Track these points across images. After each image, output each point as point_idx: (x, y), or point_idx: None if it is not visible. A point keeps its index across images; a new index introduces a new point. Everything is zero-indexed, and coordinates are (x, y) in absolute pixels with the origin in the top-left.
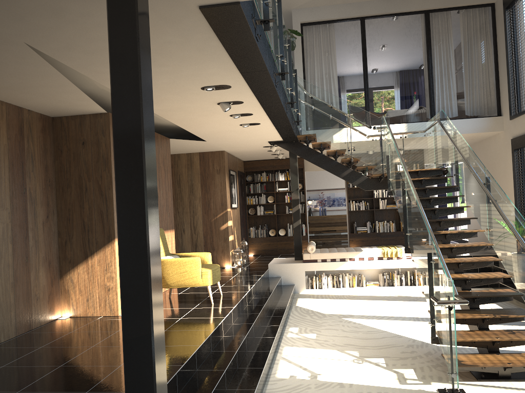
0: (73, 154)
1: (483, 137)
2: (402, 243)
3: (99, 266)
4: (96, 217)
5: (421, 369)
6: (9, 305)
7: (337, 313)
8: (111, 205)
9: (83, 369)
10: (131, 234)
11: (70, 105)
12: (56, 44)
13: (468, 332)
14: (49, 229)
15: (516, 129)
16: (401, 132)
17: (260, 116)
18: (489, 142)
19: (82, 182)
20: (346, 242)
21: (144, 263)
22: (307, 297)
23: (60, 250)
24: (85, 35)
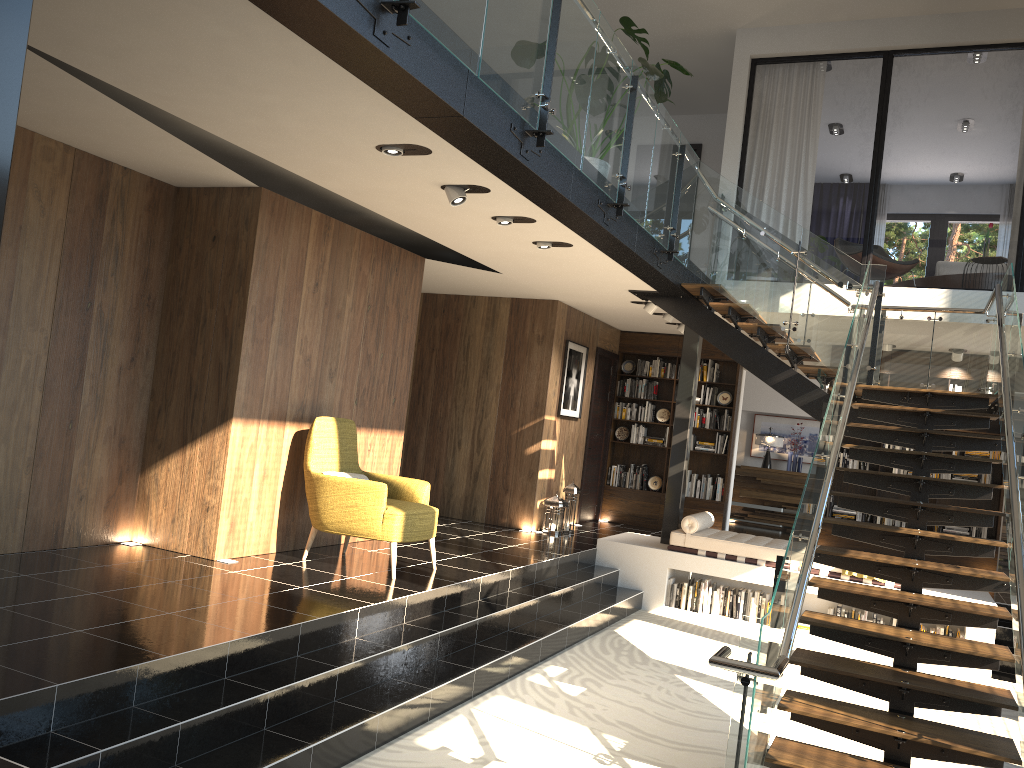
0: (196, 256)
1: None
2: (932, 559)
3: (200, 464)
4: (210, 374)
5: None
6: (17, 496)
7: (675, 664)
8: (237, 357)
9: (21, 620)
10: None
11: (183, 165)
12: (41, 32)
13: (847, 760)
14: (133, 382)
15: None
16: (932, 307)
17: (555, 226)
18: None
19: (201, 308)
20: None
21: None
22: (656, 621)
23: (149, 423)
24: (68, 16)
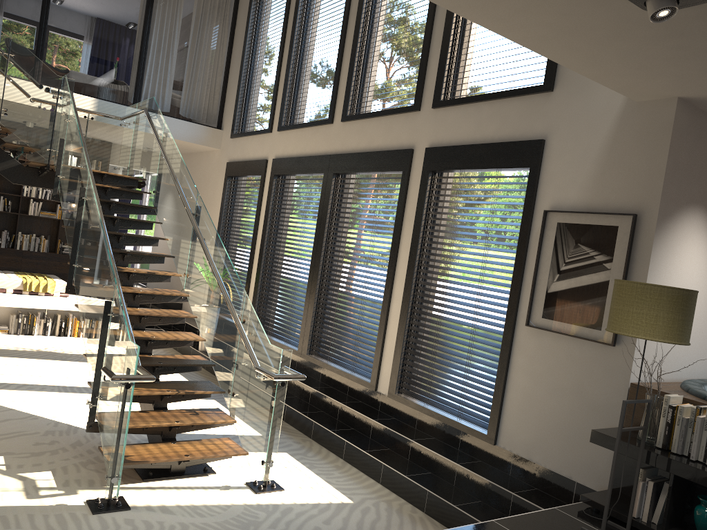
0: None
1: (194, 150)
2: (55, 272)
3: None
4: None
5: (64, 470)
6: None
7: None
8: None
9: None
10: None
11: None
12: None
13: (141, 414)
14: None
15: (235, 151)
16: (88, 109)
17: None
18: (200, 158)
19: None
20: None
21: None
22: None
23: None
24: None
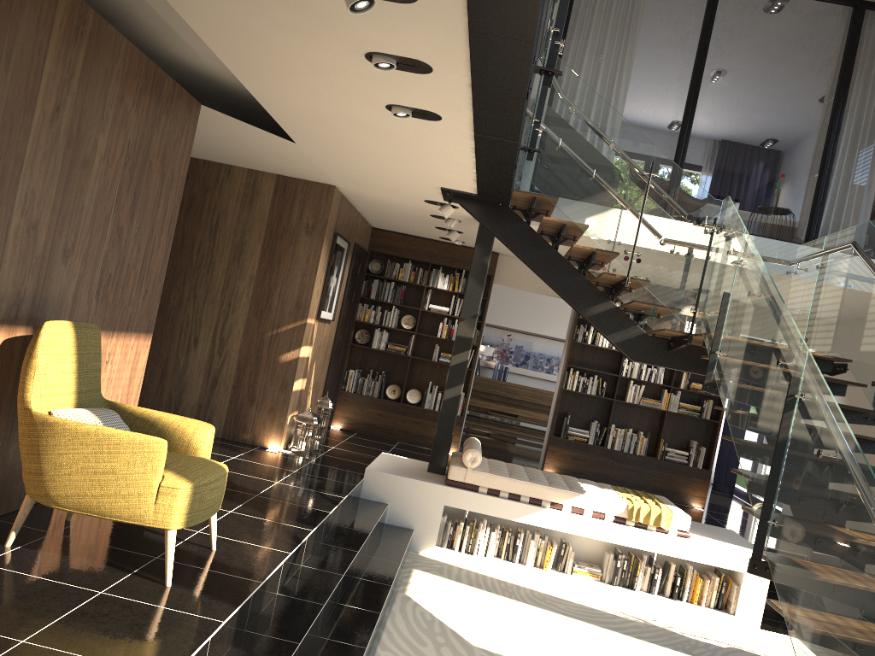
0: None
1: None
2: (653, 484)
3: None
4: None
5: None
6: None
7: (503, 654)
8: None
9: None
10: None
11: None
12: None
13: None
14: None
15: None
16: None
17: (449, 86)
18: None
19: None
20: (530, 444)
21: None
22: (436, 570)
23: None
24: None
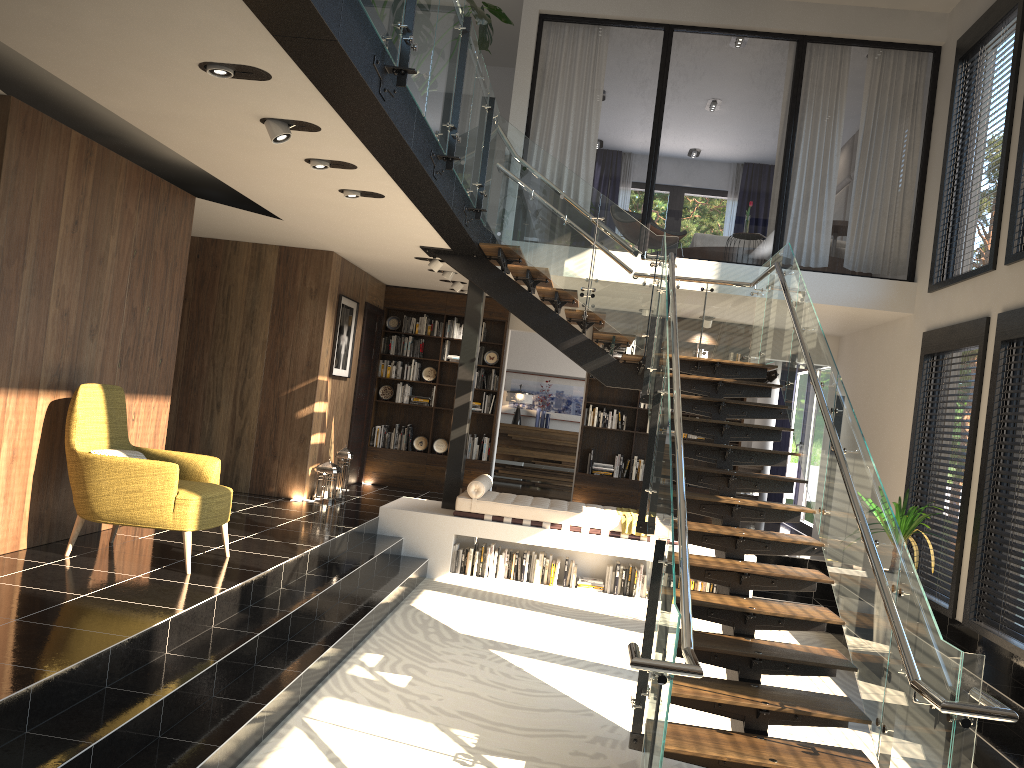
0: None
1: (873, 321)
2: None
3: None
4: None
5: None
6: None
7: (484, 637)
8: None
9: None
10: None
11: None
12: None
13: (717, 736)
14: None
15: (936, 312)
16: (705, 278)
17: (376, 175)
18: (883, 332)
19: None
20: None
21: None
22: (446, 589)
23: None
24: None
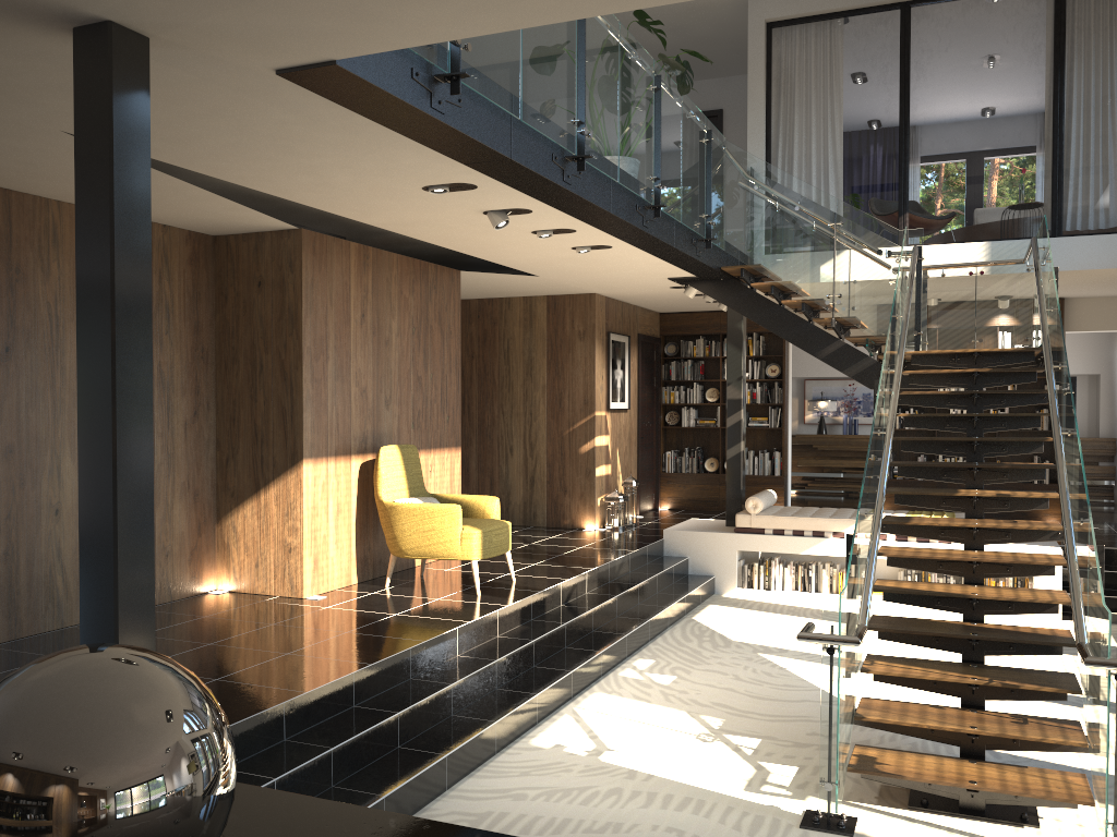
0: (243, 303)
1: None
2: None
3: (276, 507)
4: (274, 419)
5: (814, 770)
6: None
7: (757, 643)
8: (299, 399)
9: None
10: (93, 462)
11: (225, 218)
12: None
13: (927, 709)
14: (199, 435)
15: None
16: (973, 261)
17: (595, 233)
18: None
19: (256, 354)
20: None
21: (108, 510)
22: (731, 603)
23: (219, 473)
24: None
